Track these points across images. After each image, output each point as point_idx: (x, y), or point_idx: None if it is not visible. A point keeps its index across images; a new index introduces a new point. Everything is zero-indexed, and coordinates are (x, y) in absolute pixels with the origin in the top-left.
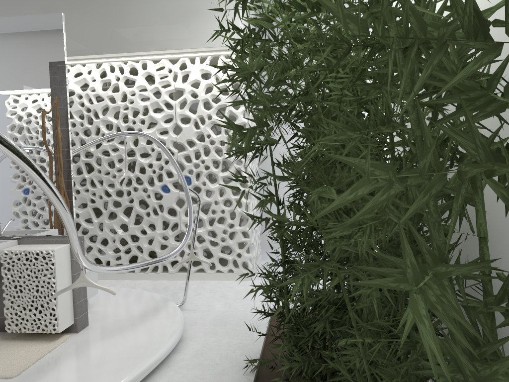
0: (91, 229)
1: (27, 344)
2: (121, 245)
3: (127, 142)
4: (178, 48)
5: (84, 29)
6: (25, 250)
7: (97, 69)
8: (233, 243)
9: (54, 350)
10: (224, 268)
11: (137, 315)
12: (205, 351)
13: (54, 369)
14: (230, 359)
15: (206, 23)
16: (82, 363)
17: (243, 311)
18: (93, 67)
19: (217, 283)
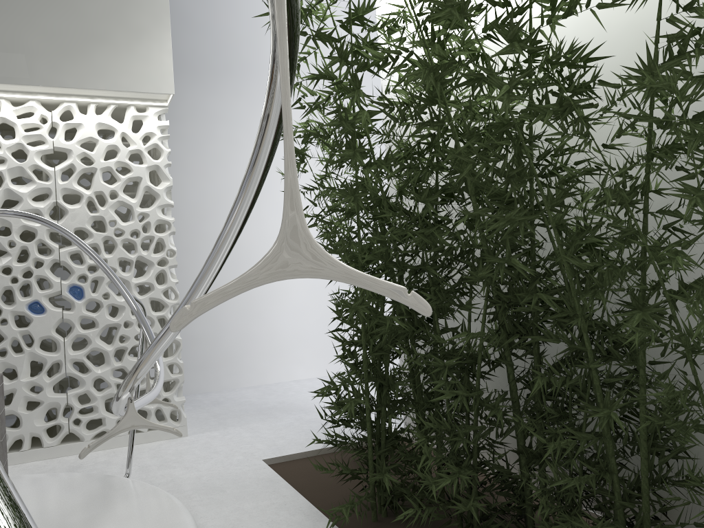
0: None
1: None
2: None
3: None
4: (74, 86)
5: None
6: None
7: None
8: None
9: None
10: None
11: (84, 502)
12: (236, 524)
13: None
14: (285, 523)
15: (121, 56)
16: None
17: (226, 471)
18: None
19: (137, 448)
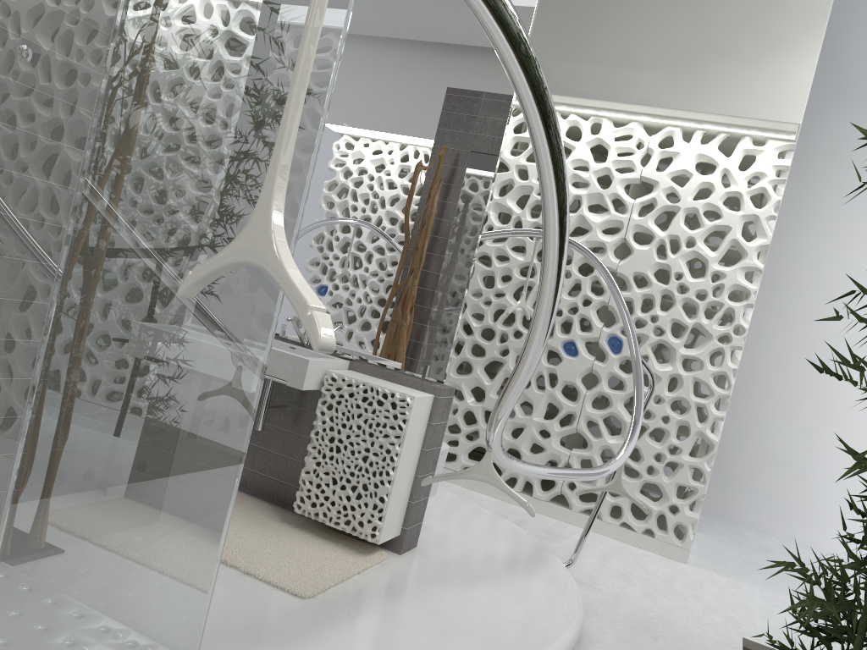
0: None
1: (321, 544)
2: (463, 423)
3: (527, 249)
4: (675, 107)
5: None
6: (365, 382)
7: (512, 117)
8: (669, 483)
9: (366, 573)
10: (638, 524)
11: (498, 558)
12: None
13: (371, 609)
14: None
15: (743, 72)
16: (418, 617)
17: (684, 622)
18: None
19: (619, 546)
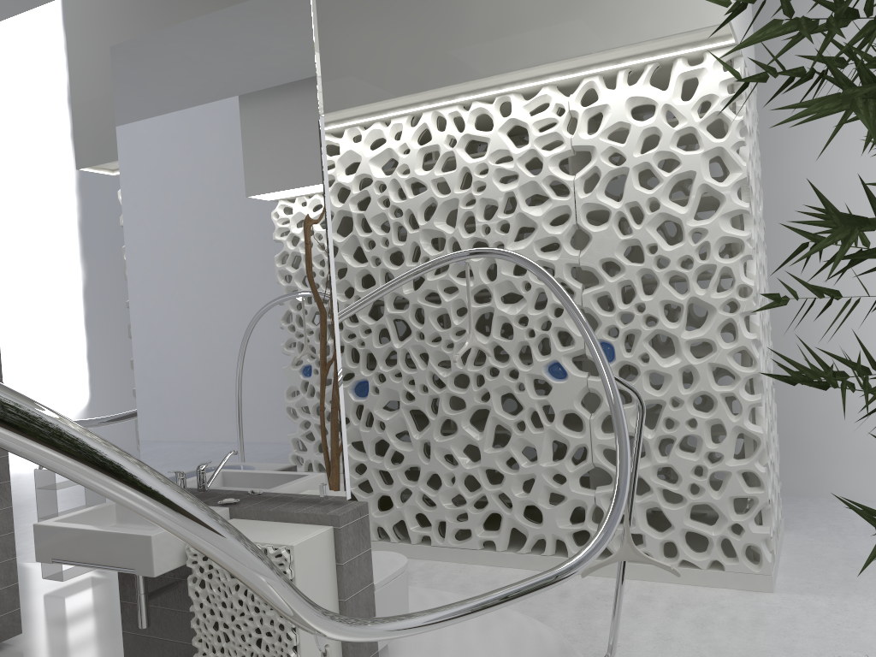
0: (407, 454)
1: None
2: (466, 491)
3: (474, 272)
4: (577, 54)
5: (383, 45)
6: None
7: (412, 128)
8: (721, 499)
9: None
10: (701, 558)
11: None
12: None
13: None
14: None
15: None
16: None
17: None
18: (404, 124)
19: (684, 593)
